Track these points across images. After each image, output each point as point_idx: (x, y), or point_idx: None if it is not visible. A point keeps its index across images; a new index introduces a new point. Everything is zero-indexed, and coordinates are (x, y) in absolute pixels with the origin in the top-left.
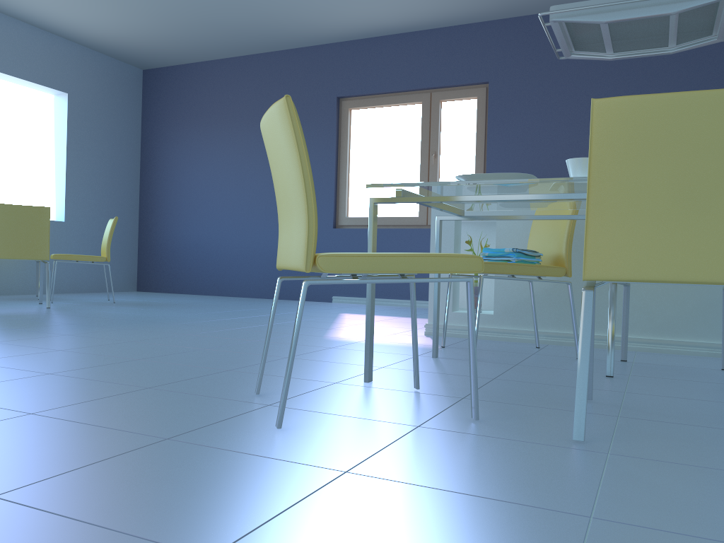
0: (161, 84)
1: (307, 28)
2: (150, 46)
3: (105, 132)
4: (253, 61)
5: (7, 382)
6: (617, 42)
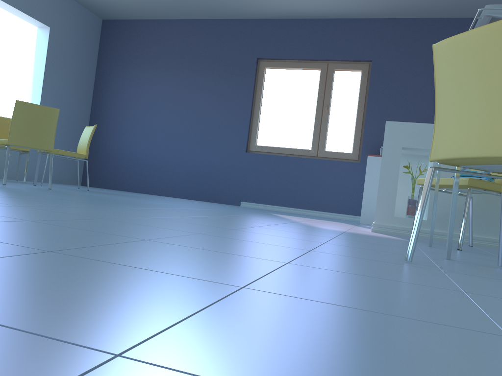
0: (117, 32)
1: (244, 5)
2: (118, 1)
3: (72, 62)
4: (193, 24)
5: (187, 237)
6: None
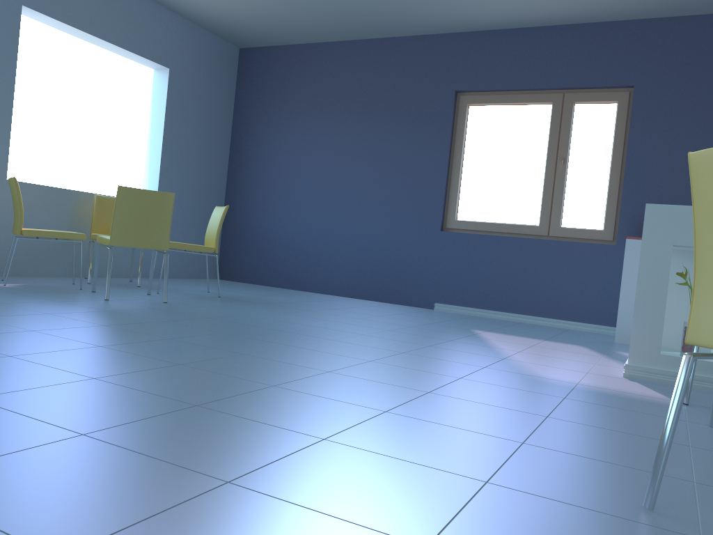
0: (259, 64)
1: (434, 15)
2: (257, 24)
3: (200, 111)
4: (363, 47)
5: (298, 458)
6: None
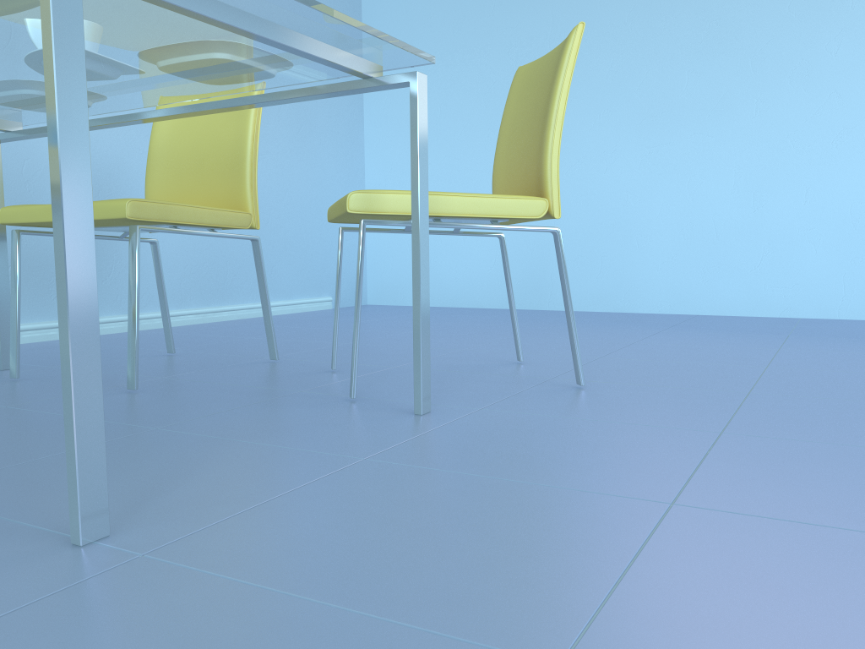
0: None
1: None
2: None
3: None
4: None
5: None
6: None
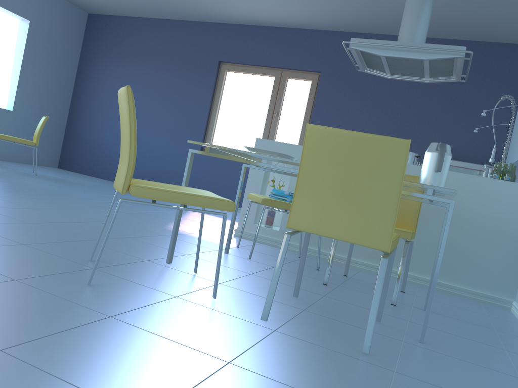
0: (99, 26)
1: (205, 10)
2: None
3: (53, 53)
4: (166, 24)
5: None
6: (392, 68)
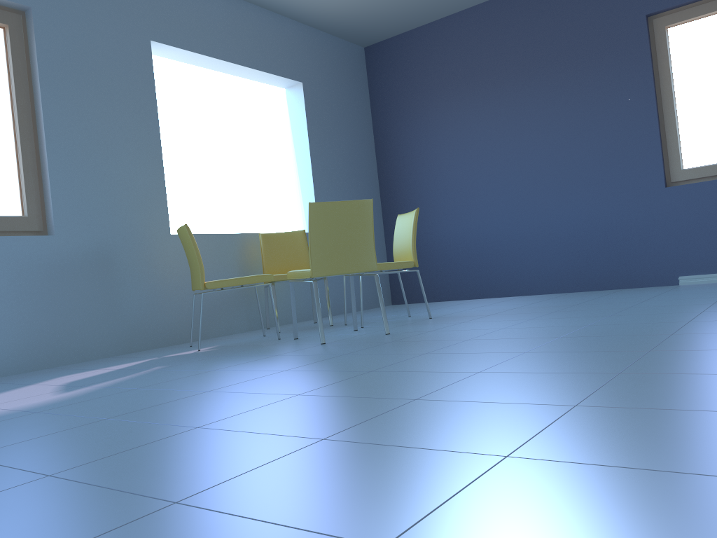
0: (390, 58)
1: None
2: (386, 8)
3: (340, 123)
4: (511, 1)
5: None
6: None
